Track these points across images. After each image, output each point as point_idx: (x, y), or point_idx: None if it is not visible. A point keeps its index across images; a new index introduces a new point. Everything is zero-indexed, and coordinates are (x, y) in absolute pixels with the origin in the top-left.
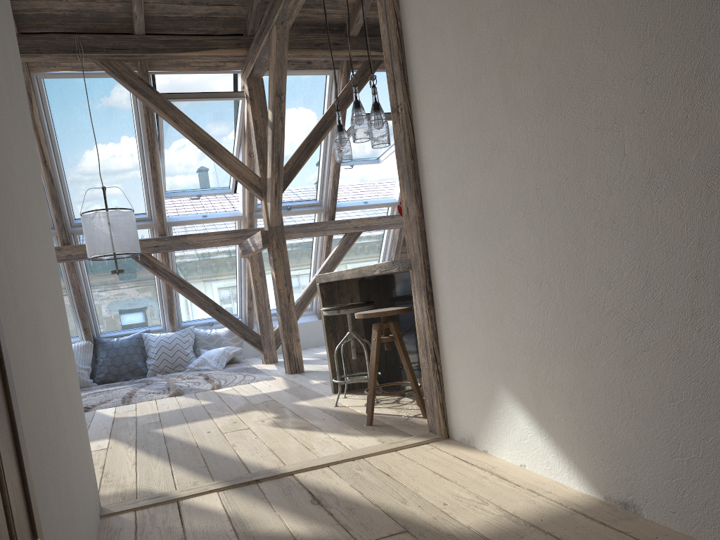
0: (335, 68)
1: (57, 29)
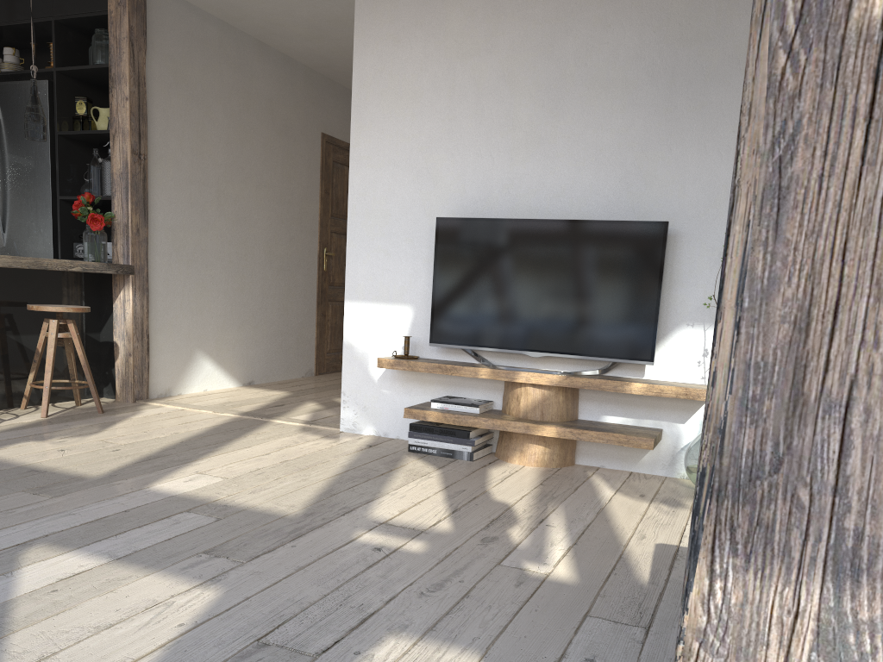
0: None
1: None
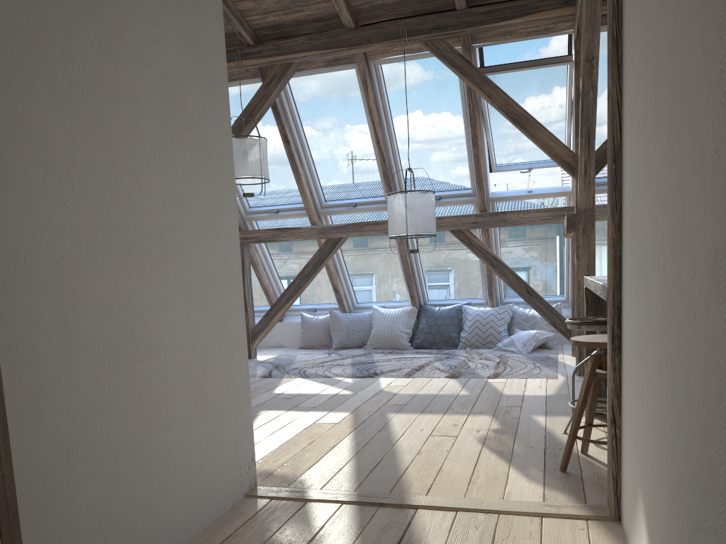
0: None
1: (389, 17)
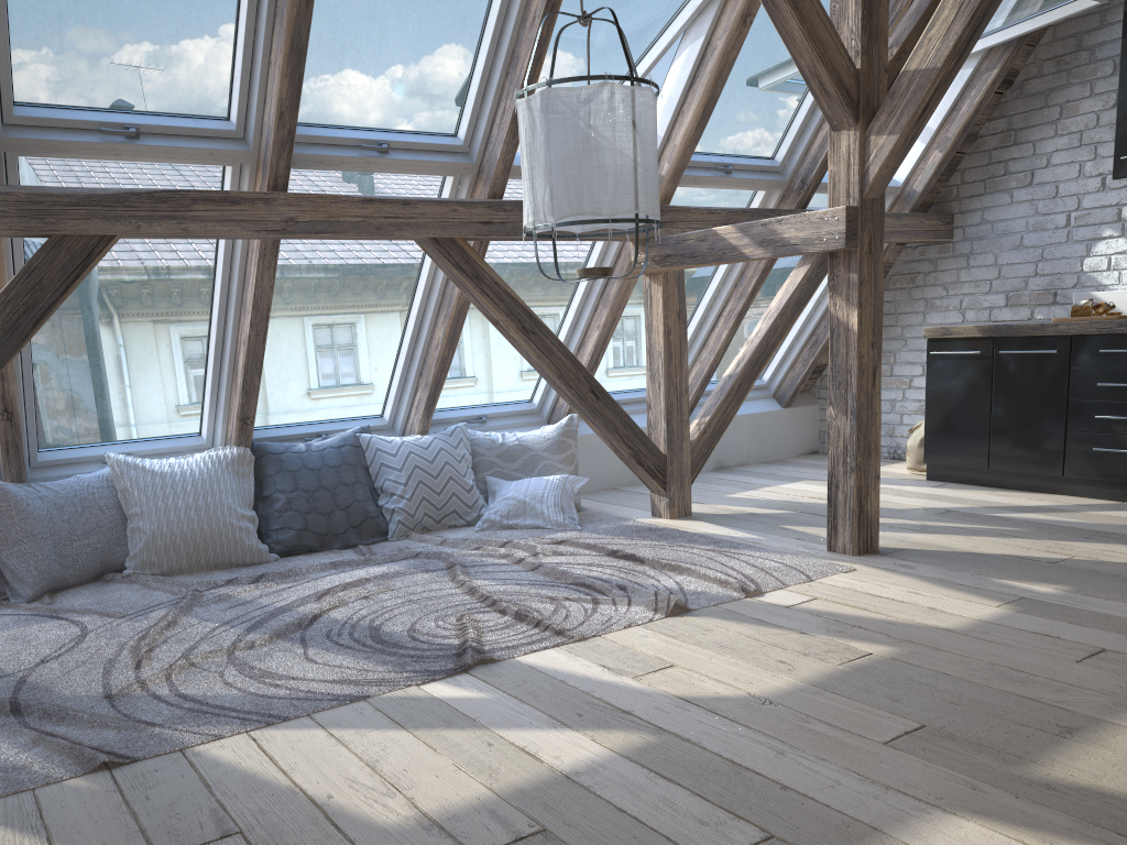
0: None
1: None
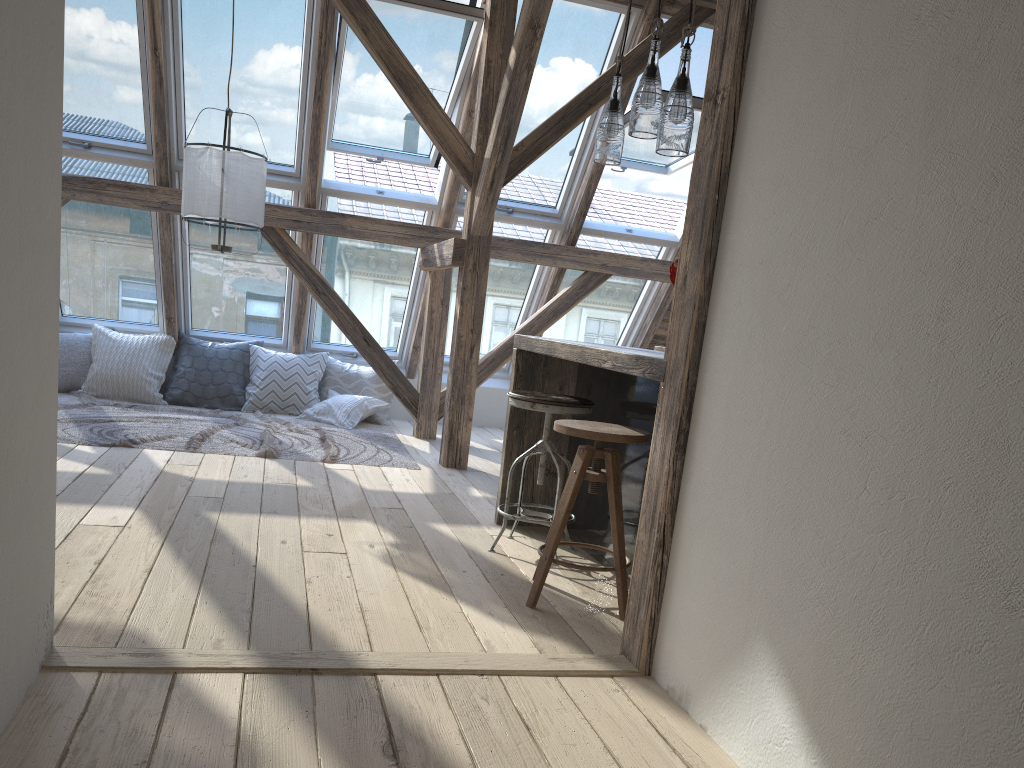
0: (636, 5)
1: None
